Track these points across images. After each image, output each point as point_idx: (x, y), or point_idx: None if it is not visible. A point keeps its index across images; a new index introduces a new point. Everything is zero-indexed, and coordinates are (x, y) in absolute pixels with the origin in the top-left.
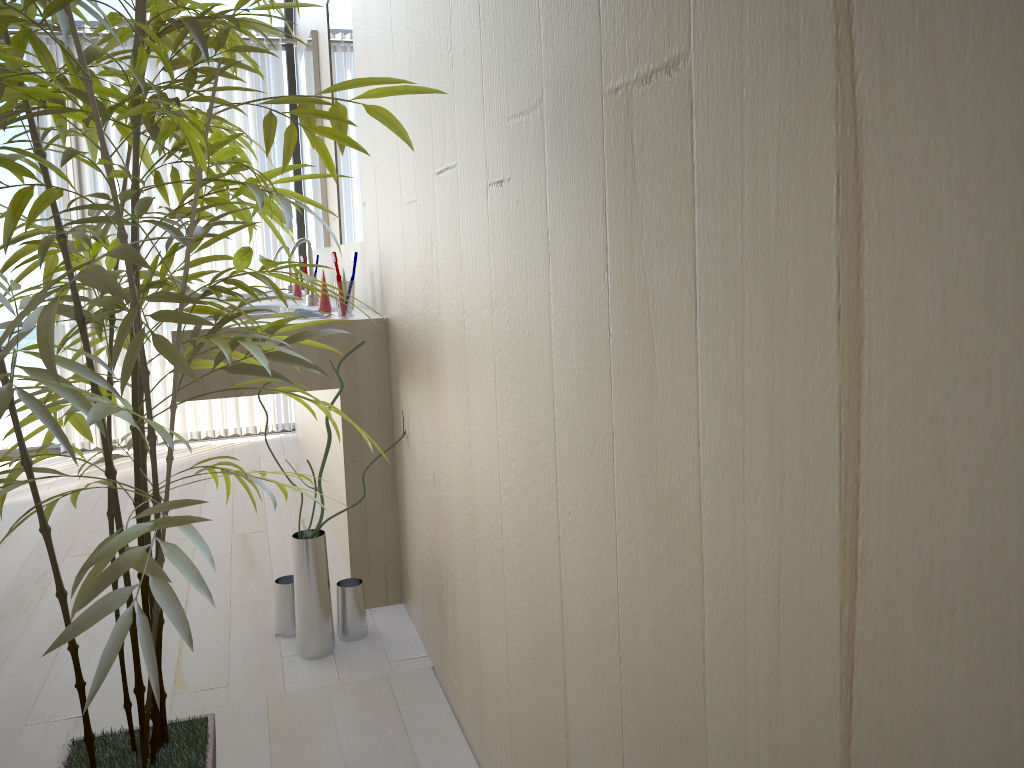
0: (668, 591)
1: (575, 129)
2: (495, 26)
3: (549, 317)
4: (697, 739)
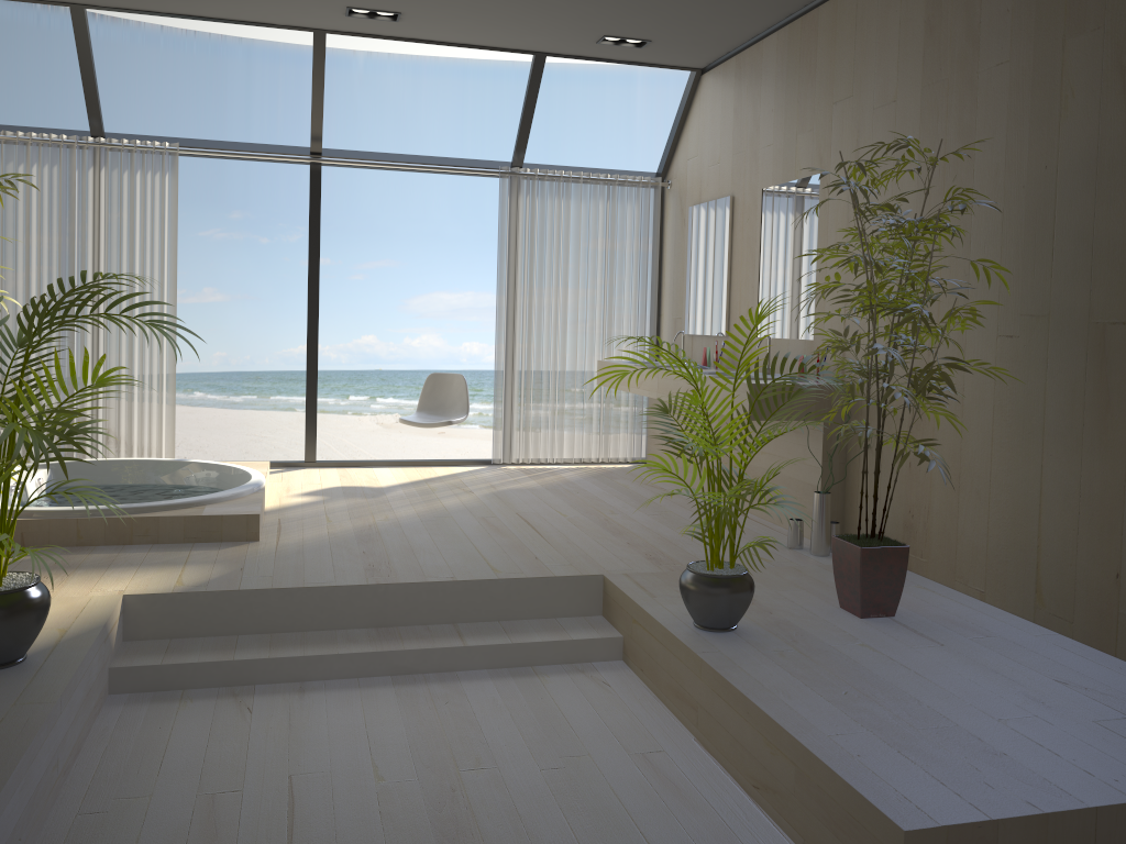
0: (1109, 466)
1: (1070, 328)
2: (1014, 279)
3: (1044, 387)
4: (1119, 505)
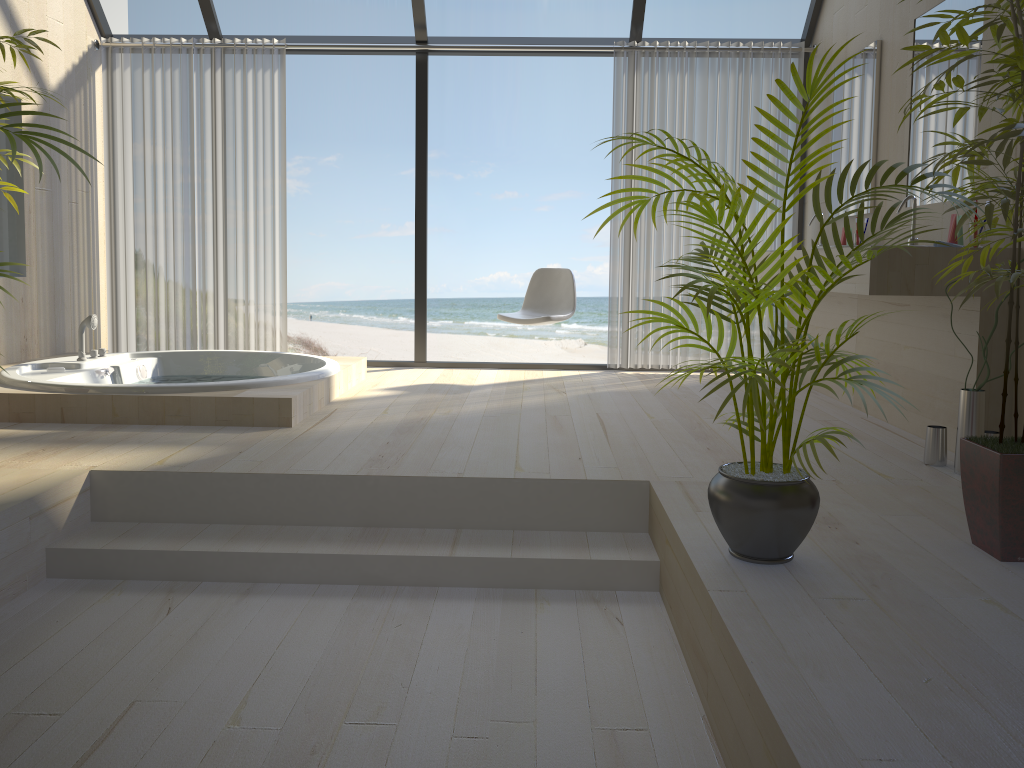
0: None
1: None
2: None
3: None
4: None
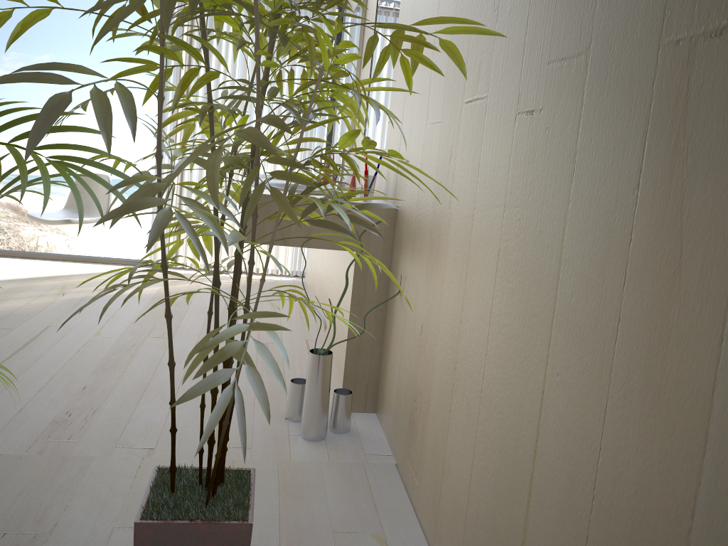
0: (659, 454)
1: (622, 72)
2: None
3: (564, 220)
4: None
